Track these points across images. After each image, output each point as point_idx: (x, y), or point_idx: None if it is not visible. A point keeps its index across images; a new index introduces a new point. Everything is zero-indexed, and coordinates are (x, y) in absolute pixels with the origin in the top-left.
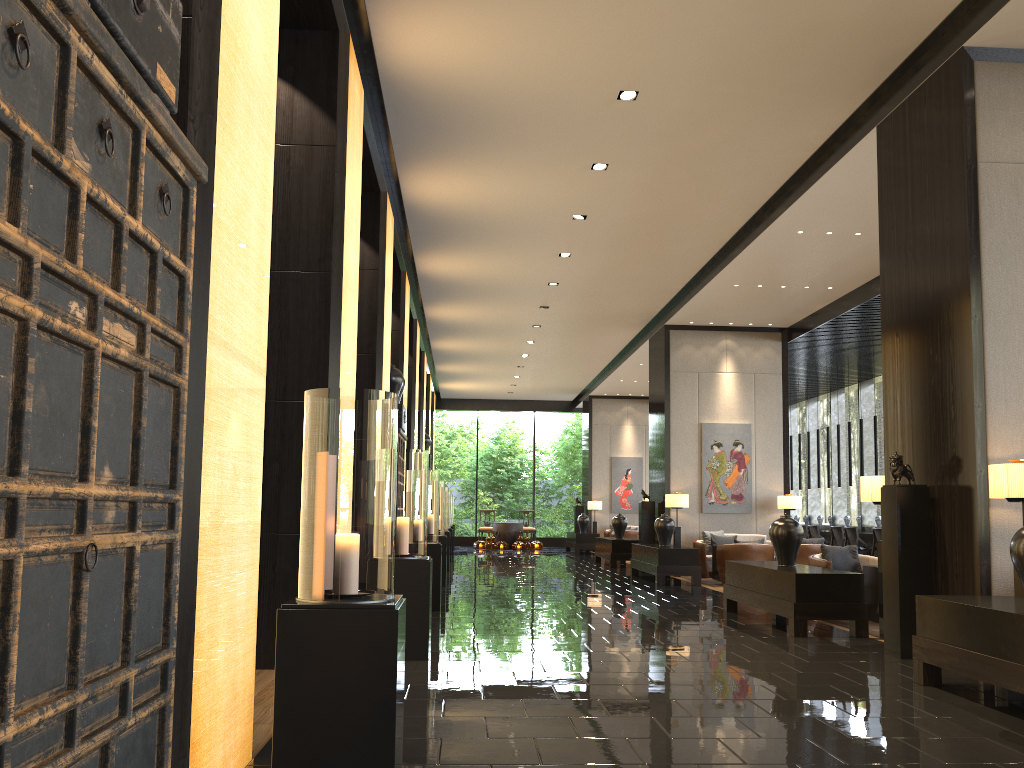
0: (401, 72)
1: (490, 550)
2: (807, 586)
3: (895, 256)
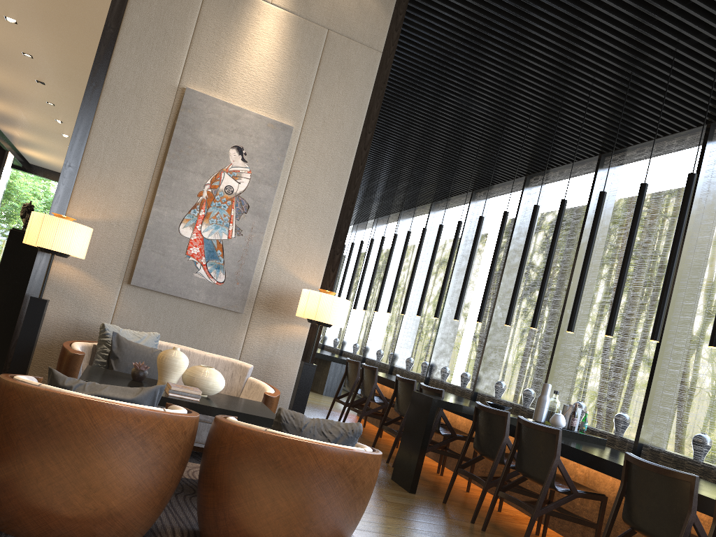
0: None
1: None
2: None
3: None
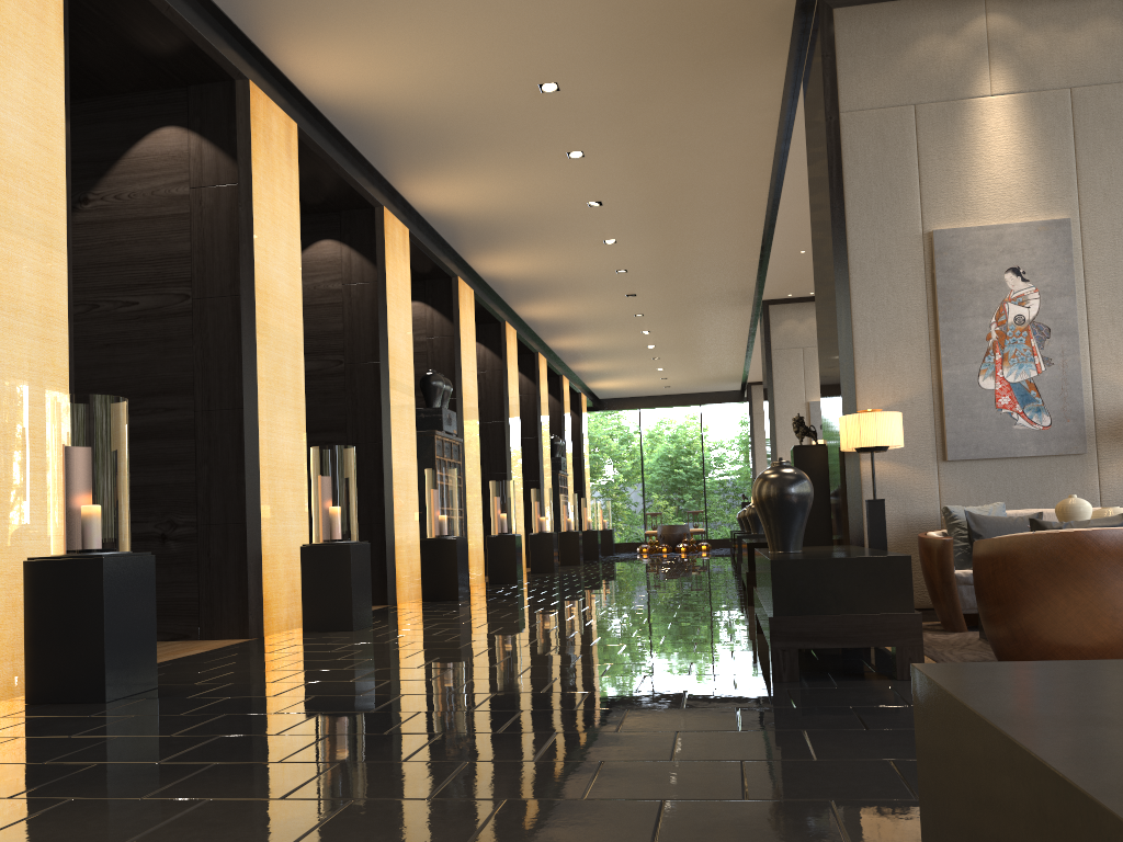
0: (331, 100)
1: (650, 554)
2: None
3: (813, 214)
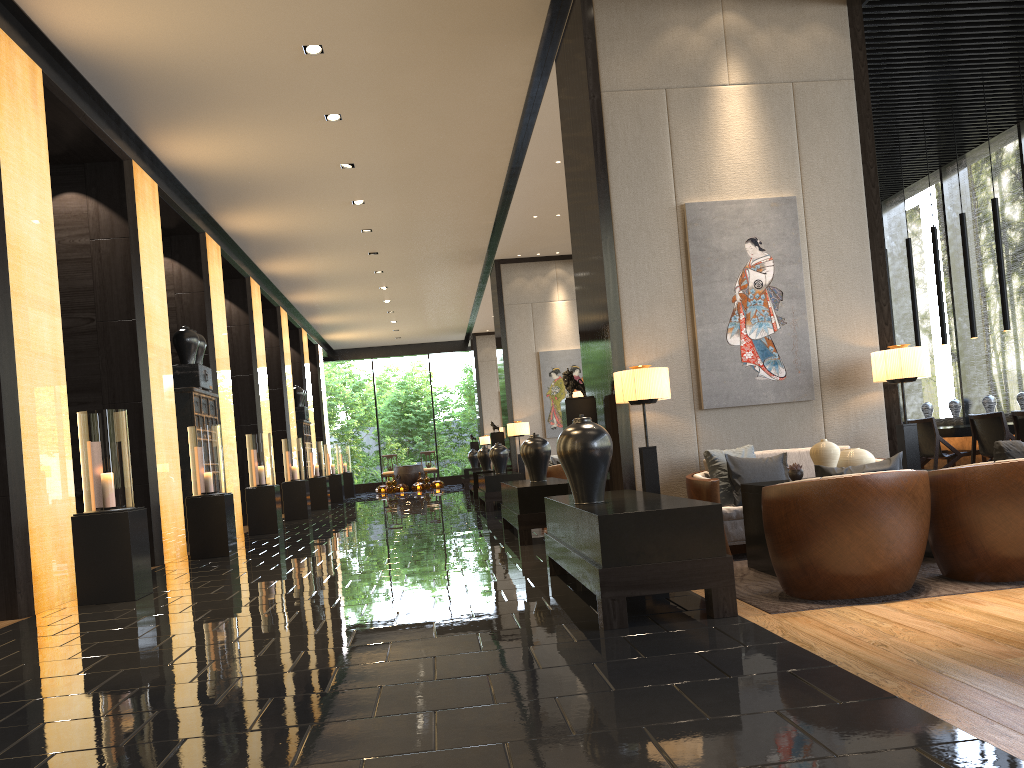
0: (80, 46)
1: (389, 494)
2: (529, 498)
3: (571, 184)
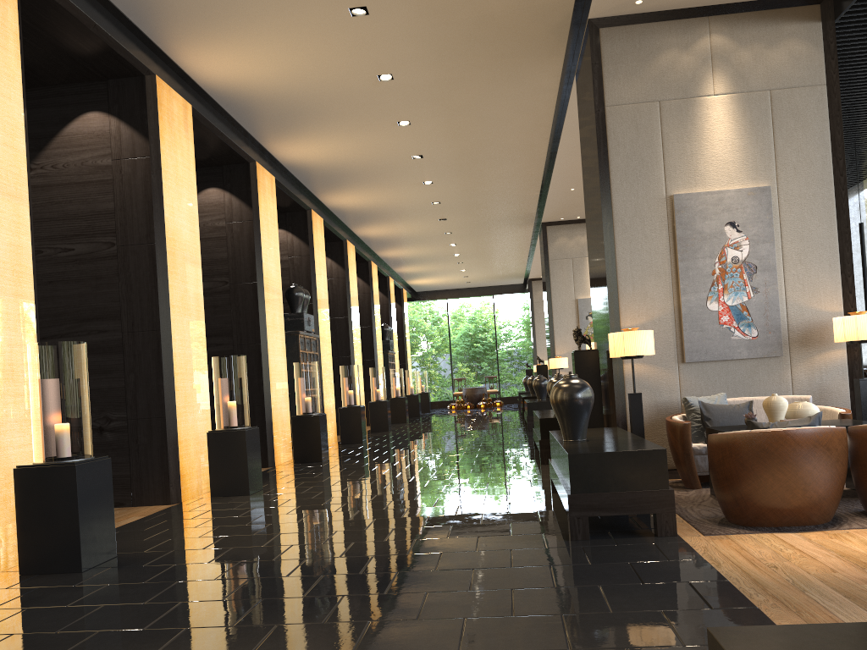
0: (218, 86)
1: (457, 410)
2: (549, 427)
3: (585, 176)
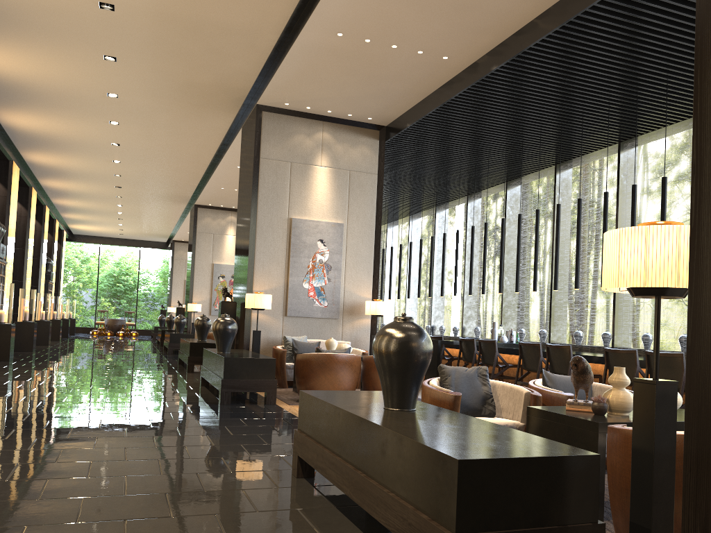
0: None
1: (100, 336)
2: (196, 348)
3: (241, 193)
